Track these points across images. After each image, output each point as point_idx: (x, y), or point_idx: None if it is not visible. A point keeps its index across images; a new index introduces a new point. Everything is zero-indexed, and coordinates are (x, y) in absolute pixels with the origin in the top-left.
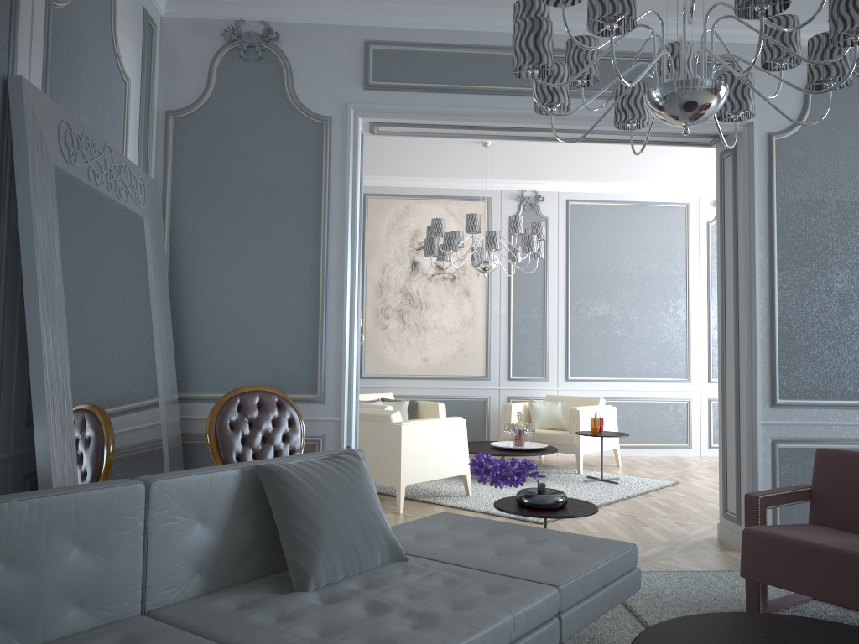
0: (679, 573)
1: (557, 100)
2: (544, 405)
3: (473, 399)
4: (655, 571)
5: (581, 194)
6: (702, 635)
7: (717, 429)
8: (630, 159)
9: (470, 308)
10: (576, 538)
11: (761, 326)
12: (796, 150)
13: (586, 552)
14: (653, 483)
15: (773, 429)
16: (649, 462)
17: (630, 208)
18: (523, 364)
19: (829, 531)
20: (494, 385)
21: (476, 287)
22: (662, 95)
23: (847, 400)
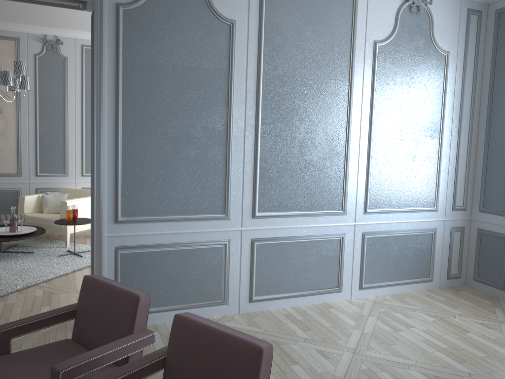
0: None
1: None
2: (53, 196)
3: (8, 190)
4: None
5: None
6: None
7: None
8: None
9: (3, 123)
10: None
11: (108, 161)
12: (141, 20)
13: None
14: None
15: (116, 240)
16: None
17: None
18: (48, 165)
19: (62, 353)
20: (25, 180)
21: (8, 107)
22: None
23: (176, 215)
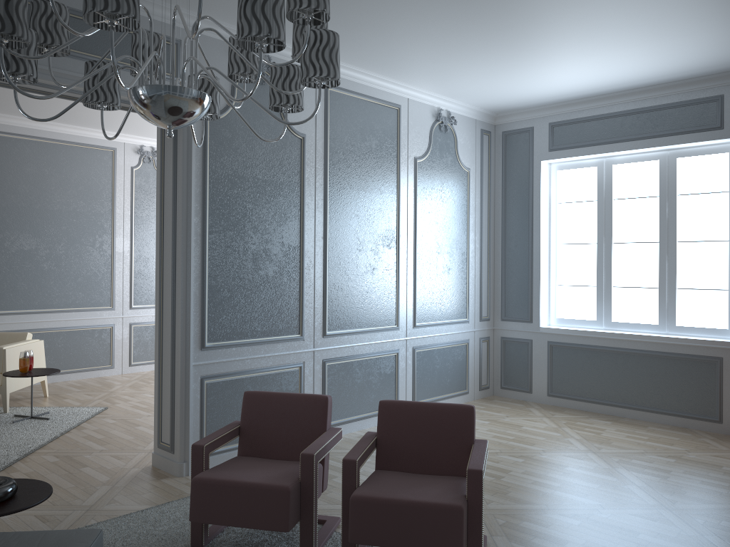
0: (126, 517)
1: (24, 70)
2: None
3: None
4: (103, 521)
5: (7, 126)
6: None
7: (137, 349)
8: (63, 102)
9: None
10: (36, 539)
11: (195, 281)
12: (225, 132)
13: None
14: (84, 412)
15: (202, 368)
16: (76, 387)
17: (59, 146)
18: None
19: (256, 462)
20: None
21: None
22: (151, 96)
23: (256, 338)
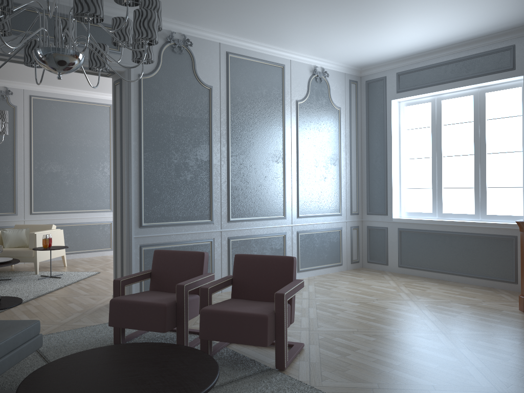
0: (83, 328)
1: None
2: (12, 232)
3: None
4: (68, 330)
5: (41, 92)
6: (68, 366)
7: None
8: (71, 74)
9: None
10: None
11: (134, 183)
12: (154, 86)
13: (3, 331)
14: (84, 274)
15: (140, 240)
16: (86, 261)
17: (74, 104)
18: None
19: (156, 293)
20: None
21: None
22: (42, 54)
23: (179, 221)
